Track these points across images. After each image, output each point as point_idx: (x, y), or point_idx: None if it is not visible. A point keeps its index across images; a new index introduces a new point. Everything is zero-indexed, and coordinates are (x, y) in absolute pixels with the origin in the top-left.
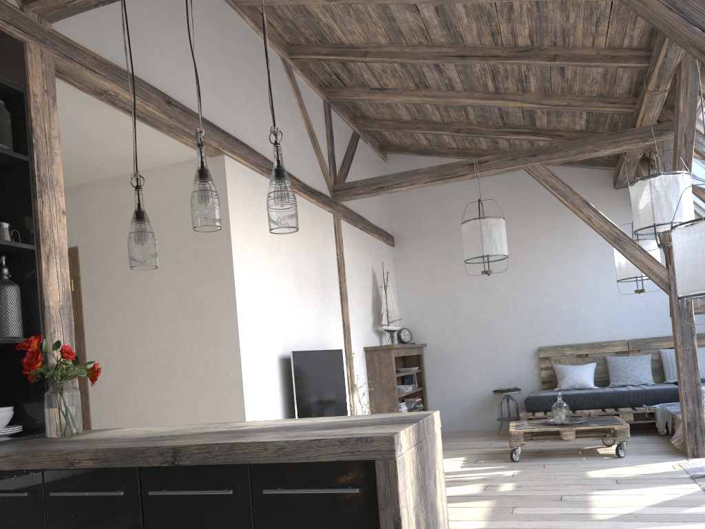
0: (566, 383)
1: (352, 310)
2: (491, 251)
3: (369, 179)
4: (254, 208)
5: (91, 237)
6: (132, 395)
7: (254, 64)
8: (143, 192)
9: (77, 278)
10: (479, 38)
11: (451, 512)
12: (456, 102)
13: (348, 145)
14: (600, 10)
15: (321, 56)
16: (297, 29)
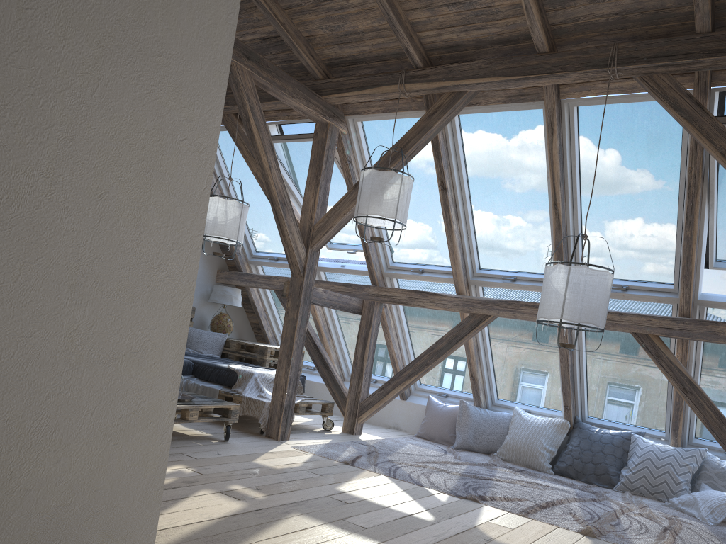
0: None
1: None
2: None
3: None
4: None
5: None
6: None
7: None
8: None
9: None
10: None
11: (314, 540)
12: None
13: None
14: (476, 1)
15: None
16: None
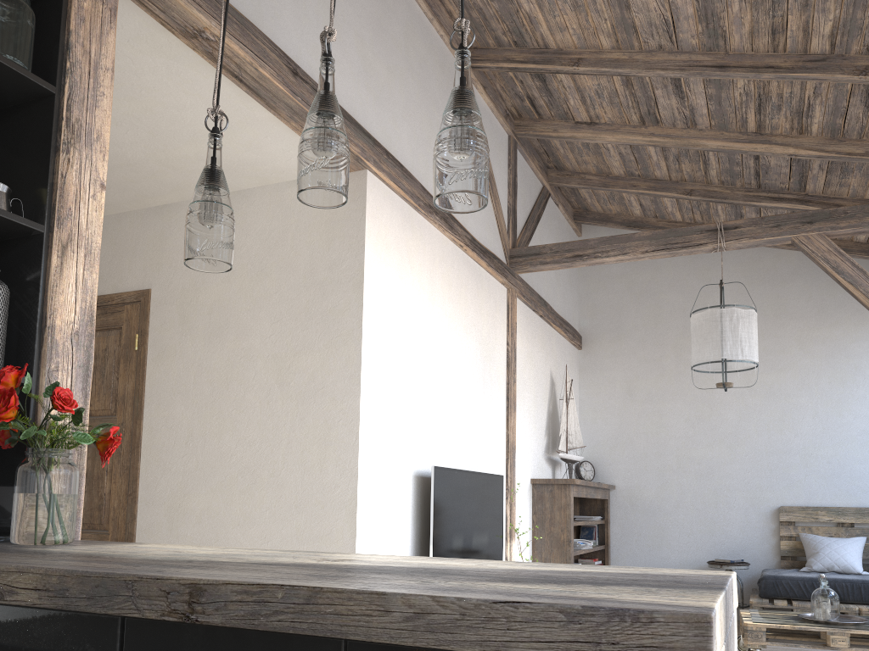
0: (821, 562)
1: (521, 424)
2: (735, 354)
3: (562, 243)
4: (401, 254)
5: (170, 277)
6: (197, 505)
7: (422, 61)
8: (248, 218)
9: (144, 333)
10: (751, 40)
11: None
12: (697, 144)
13: (534, 202)
14: None
15: (515, 64)
16: (486, 23)
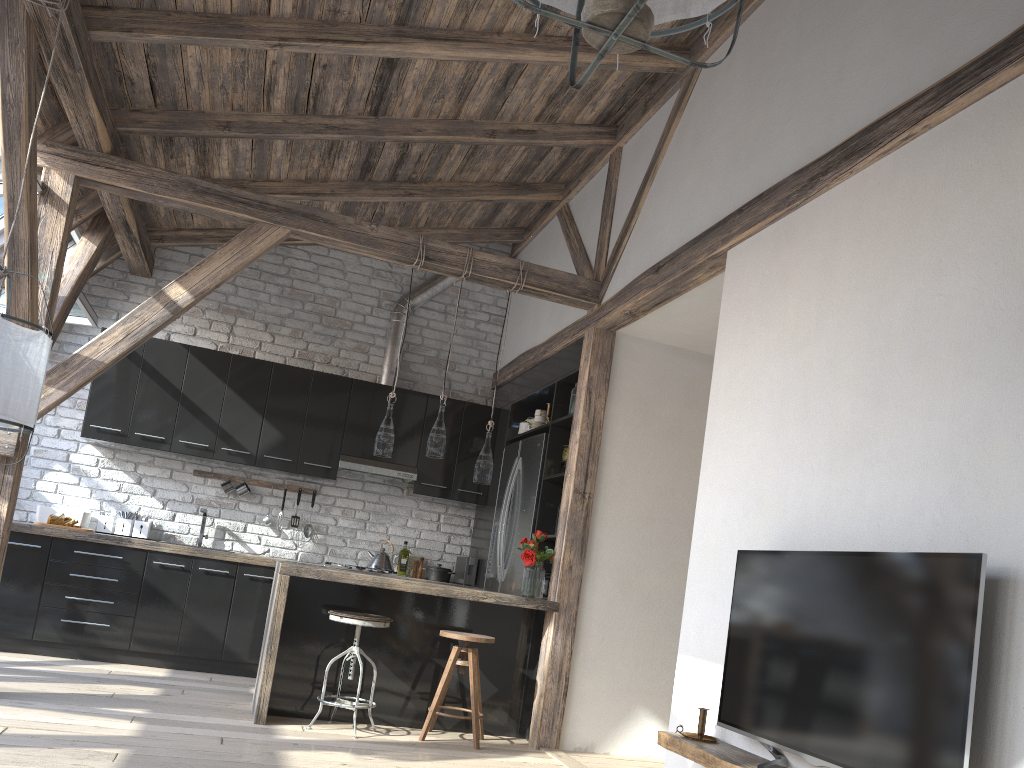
0: None
1: None
2: None
3: None
4: (768, 290)
5: None
6: None
7: None
8: None
9: None
10: None
11: None
12: None
13: None
14: None
15: None
16: None
